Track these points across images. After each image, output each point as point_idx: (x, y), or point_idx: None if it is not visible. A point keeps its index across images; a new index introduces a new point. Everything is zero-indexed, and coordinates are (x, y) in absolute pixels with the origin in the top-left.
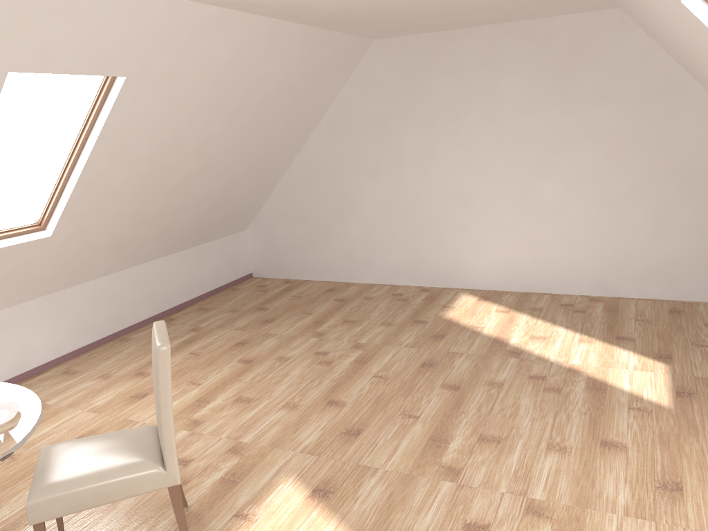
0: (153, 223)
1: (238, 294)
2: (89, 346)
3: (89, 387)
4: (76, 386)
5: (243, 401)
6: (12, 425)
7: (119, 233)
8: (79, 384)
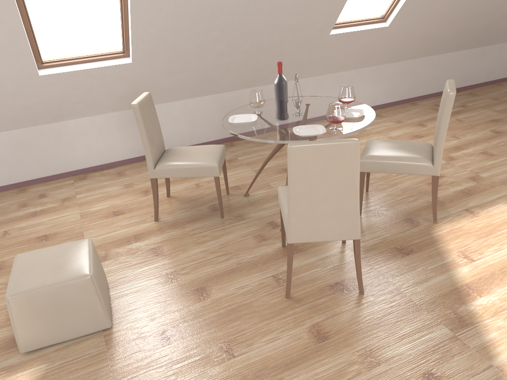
0: (453, 25)
1: (502, 88)
2: (391, 103)
3: (388, 125)
4: (381, 123)
5: (486, 154)
6: (361, 119)
7: (428, 29)
8: (383, 122)
